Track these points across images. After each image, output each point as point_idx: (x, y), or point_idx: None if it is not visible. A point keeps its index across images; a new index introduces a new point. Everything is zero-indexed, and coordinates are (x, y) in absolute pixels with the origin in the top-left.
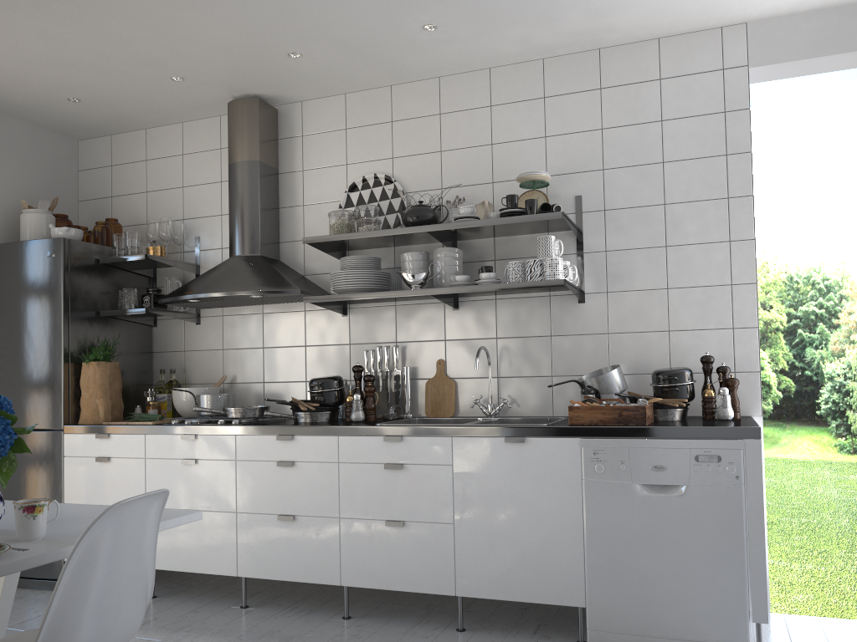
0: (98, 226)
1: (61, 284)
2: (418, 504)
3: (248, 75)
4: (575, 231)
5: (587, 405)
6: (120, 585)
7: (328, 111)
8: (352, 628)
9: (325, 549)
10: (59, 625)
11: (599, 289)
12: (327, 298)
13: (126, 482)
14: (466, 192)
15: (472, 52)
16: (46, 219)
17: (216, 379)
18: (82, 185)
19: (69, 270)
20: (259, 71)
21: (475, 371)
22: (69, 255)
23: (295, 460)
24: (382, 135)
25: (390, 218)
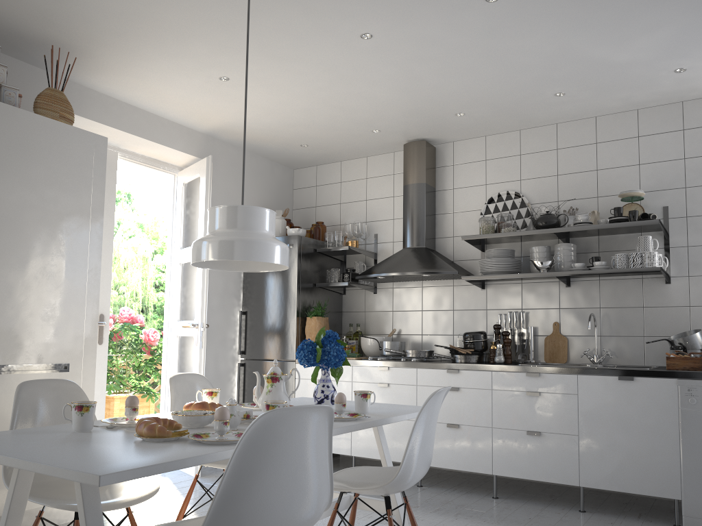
0: (314, 227)
1: (296, 265)
2: (551, 420)
3: (423, 127)
4: (664, 232)
5: (679, 356)
6: (430, 438)
7: (472, 148)
8: (502, 503)
9: (481, 449)
10: (411, 453)
11: (682, 274)
12: (479, 277)
13: None
14: (576, 204)
15: (585, 107)
16: (282, 222)
17: (387, 332)
18: (295, 199)
19: (300, 256)
20: (432, 124)
21: (583, 331)
22: (301, 246)
23: (459, 386)
24: (512, 164)
25: (518, 222)
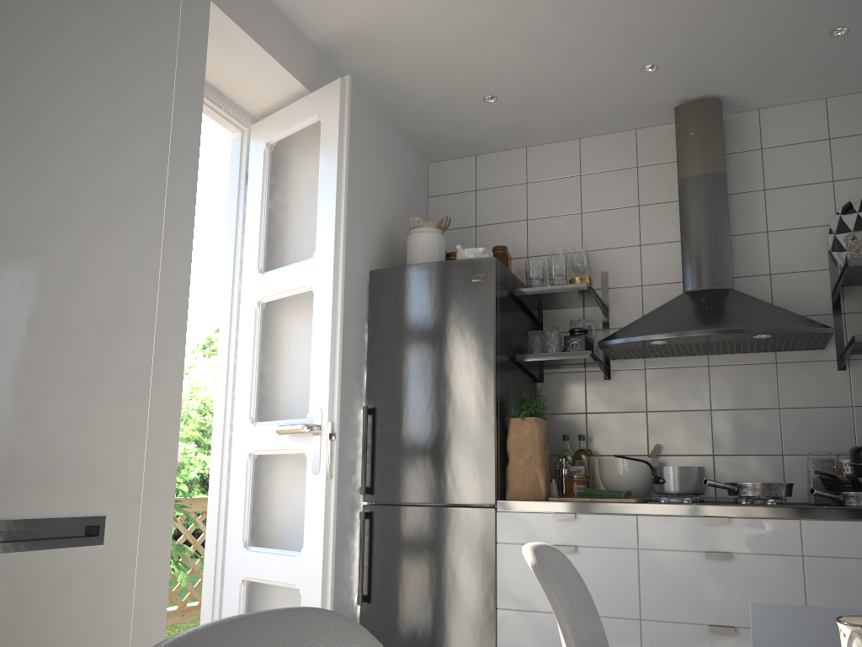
0: (499, 253)
1: (493, 315)
2: None
3: (741, 64)
4: None
5: None
6: None
7: (800, 119)
8: None
9: None
10: None
11: None
12: None
13: (605, 582)
14: None
15: None
16: (441, 241)
17: (636, 450)
18: (433, 214)
19: (497, 299)
20: (764, 58)
21: None
22: (497, 280)
23: None
24: None
25: None
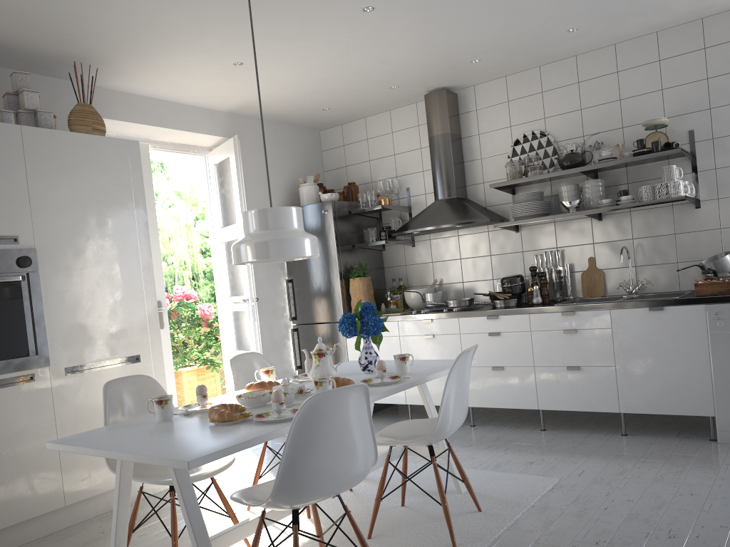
0: (346, 189)
1: (333, 230)
2: (589, 355)
3: (441, 77)
4: (690, 158)
5: (708, 281)
6: (463, 392)
7: (494, 90)
8: (549, 435)
9: (526, 387)
10: (445, 408)
11: (711, 197)
12: (510, 223)
13: (388, 352)
14: (602, 137)
15: (602, 37)
16: (314, 188)
17: (429, 282)
18: (325, 161)
19: (336, 221)
20: (449, 74)
21: (618, 263)
22: (335, 211)
23: (500, 331)
24: (535, 102)
25: (546, 161)
